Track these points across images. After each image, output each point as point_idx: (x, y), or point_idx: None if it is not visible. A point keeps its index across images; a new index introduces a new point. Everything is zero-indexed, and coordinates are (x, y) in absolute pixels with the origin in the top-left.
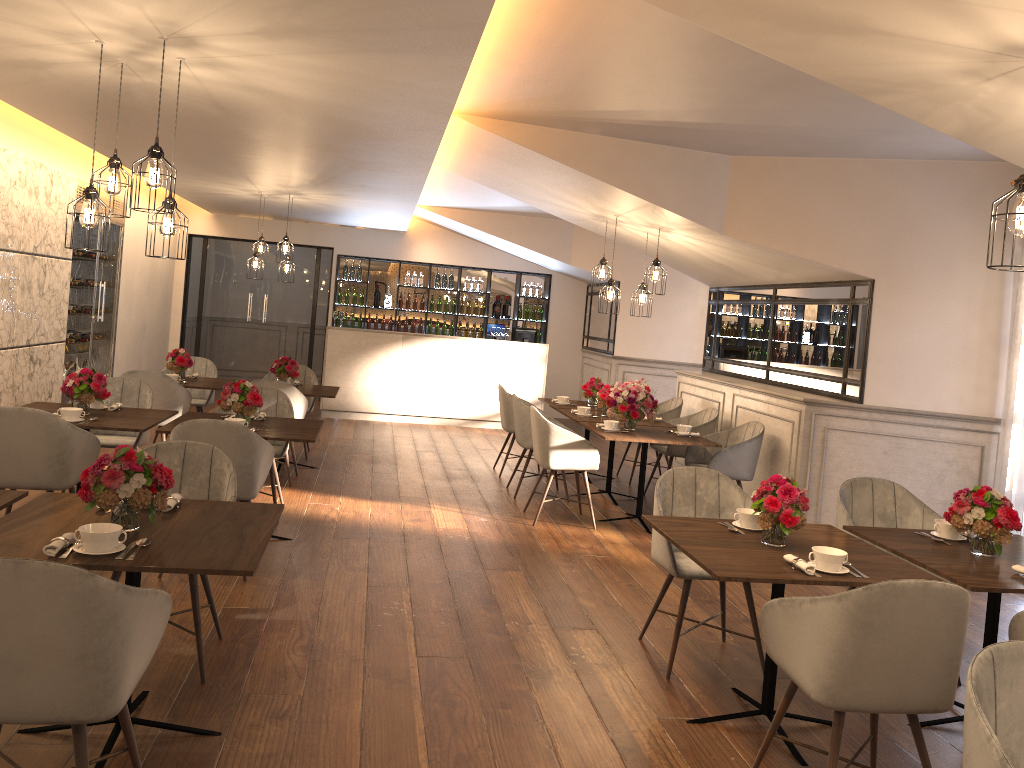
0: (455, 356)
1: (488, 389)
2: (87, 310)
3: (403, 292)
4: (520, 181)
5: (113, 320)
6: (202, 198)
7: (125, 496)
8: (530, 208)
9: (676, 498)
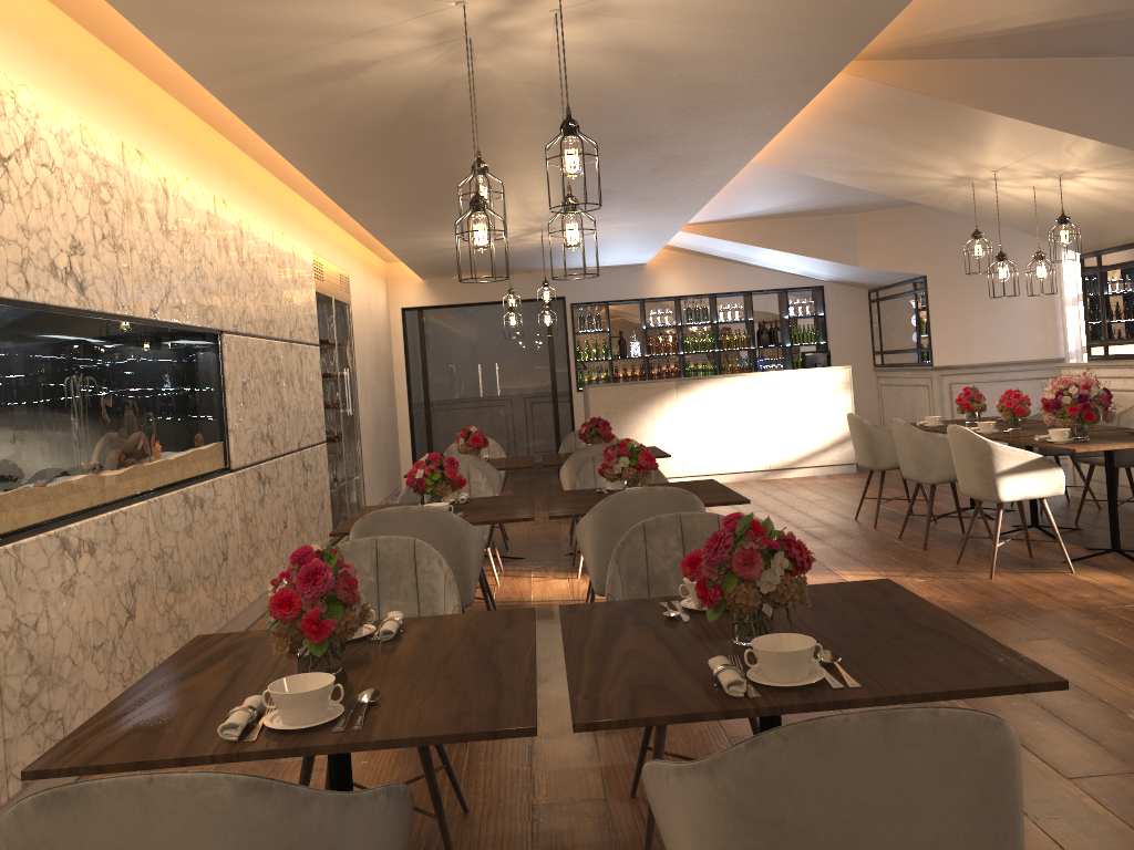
0: (741, 397)
1: (786, 430)
2: (336, 404)
3: (650, 335)
4: (860, 151)
5: (356, 413)
6: (426, 259)
7: (767, 590)
8: (809, 204)
9: None
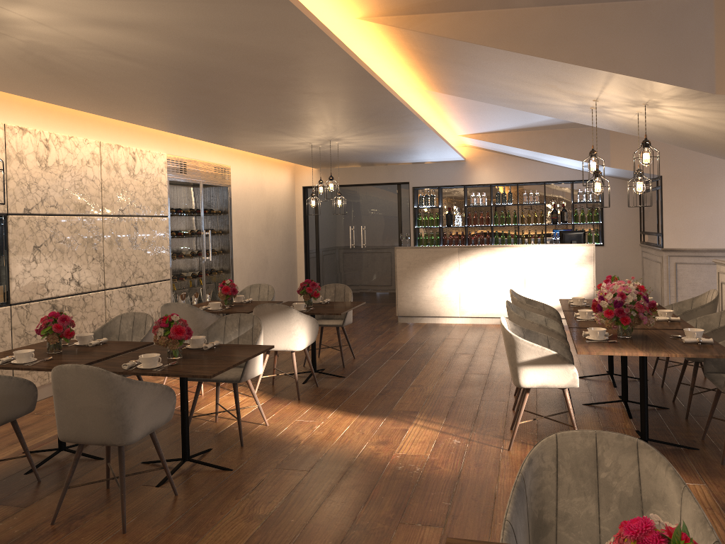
0: (506, 262)
1: (540, 289)
2: (195, 253)
3: (470, 211)
4: (488, 84)
5: (228, 258)
6: (288, 157)
7: None
8: (556, 119)
9: (563, 483)
